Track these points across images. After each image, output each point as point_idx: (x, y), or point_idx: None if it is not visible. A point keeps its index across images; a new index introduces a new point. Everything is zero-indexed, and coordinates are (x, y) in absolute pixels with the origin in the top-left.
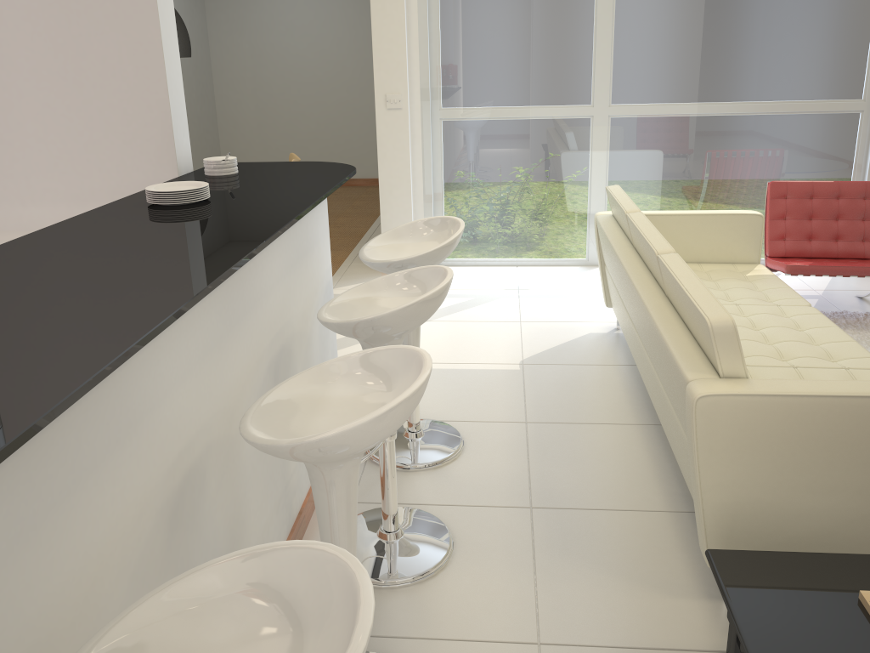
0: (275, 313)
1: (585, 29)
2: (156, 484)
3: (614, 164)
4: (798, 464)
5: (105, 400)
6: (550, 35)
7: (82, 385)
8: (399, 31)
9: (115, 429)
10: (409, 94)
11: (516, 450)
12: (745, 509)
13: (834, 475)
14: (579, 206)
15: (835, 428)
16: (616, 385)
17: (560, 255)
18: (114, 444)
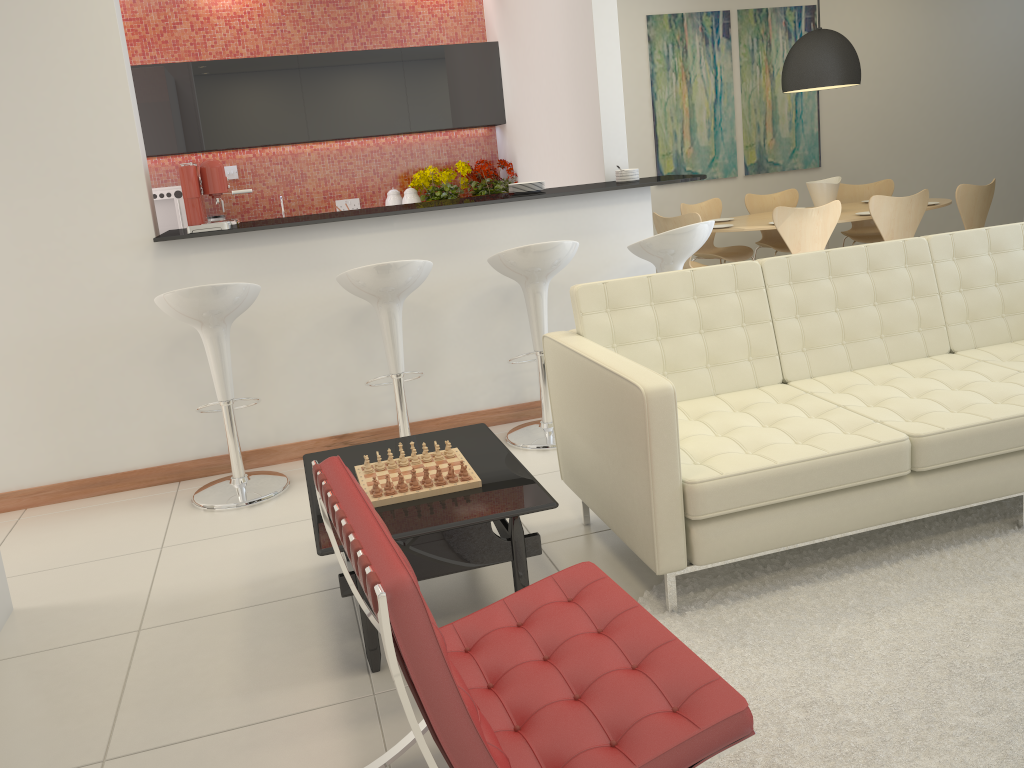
0: None
1: None
2: (343, 296)
3: None
4: (571, 405)
5: (309, 248)
6: None
7: (257, 227)
8: None
9: (314, 261)
10: None
11: None
12: (563, 436)
13: (582, 422)
14: None
15: (577, 380)
16: None
17: None
18: (312, 267)
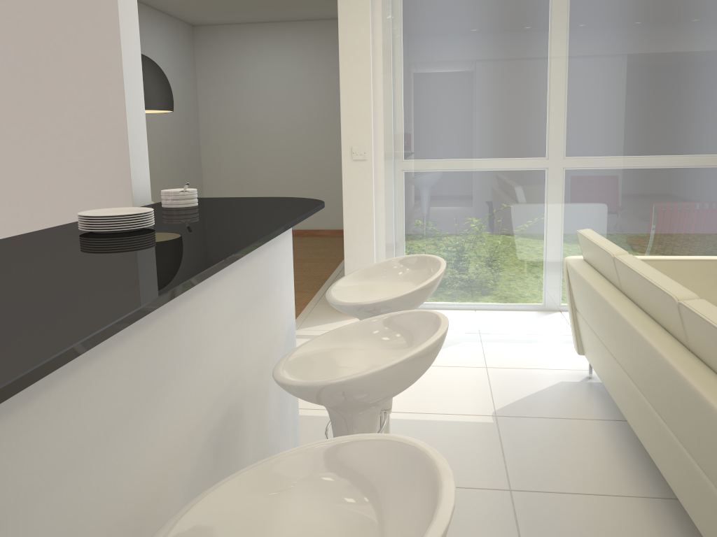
0: (221, 367)
1: (540, 88)
2: None
3: (569, 213)
4: None
5: None
6: (507, 93)
7: None
8: (365, 89)
9: None
10: (374, 147)
11: (503, 528)
12: None
13: None
14: (536, 252)
15: None
16: (603, 444)
17: (517, 300)
18: None
